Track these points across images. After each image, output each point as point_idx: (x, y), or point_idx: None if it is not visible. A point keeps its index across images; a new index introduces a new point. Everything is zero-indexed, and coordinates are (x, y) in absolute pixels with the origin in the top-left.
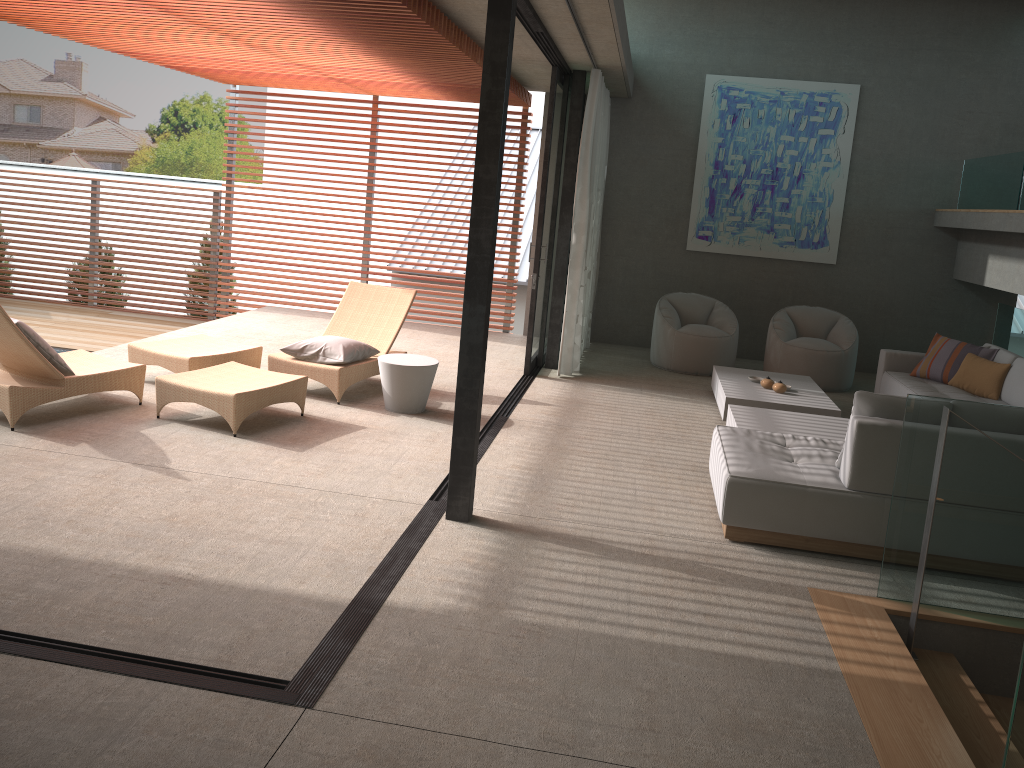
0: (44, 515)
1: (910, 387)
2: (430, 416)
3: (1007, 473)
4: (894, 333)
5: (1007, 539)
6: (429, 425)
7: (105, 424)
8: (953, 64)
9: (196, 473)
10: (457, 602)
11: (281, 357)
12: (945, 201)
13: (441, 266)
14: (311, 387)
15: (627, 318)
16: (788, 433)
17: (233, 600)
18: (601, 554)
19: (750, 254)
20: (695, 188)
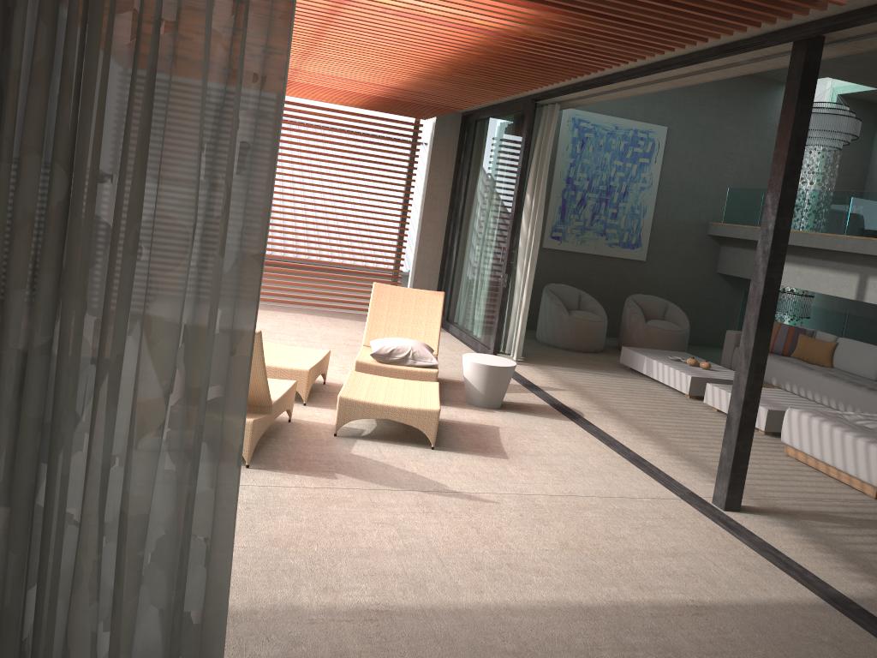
0: (478, 563)
1: (778, 360)
2: (513, 409)
3: None
4: None
5: None
6: (530, 419)
7: (308, 449)
8: (724, 118)
9: (487, 494)
10: (874, 585)
11: (370, 361)
12: (714, 216)
13: (336, 257)
14: None
15: None
16: (786, 406)
17: (765, 618)
18: (849, 524)
19: (588, 252)
20: (552, 198)
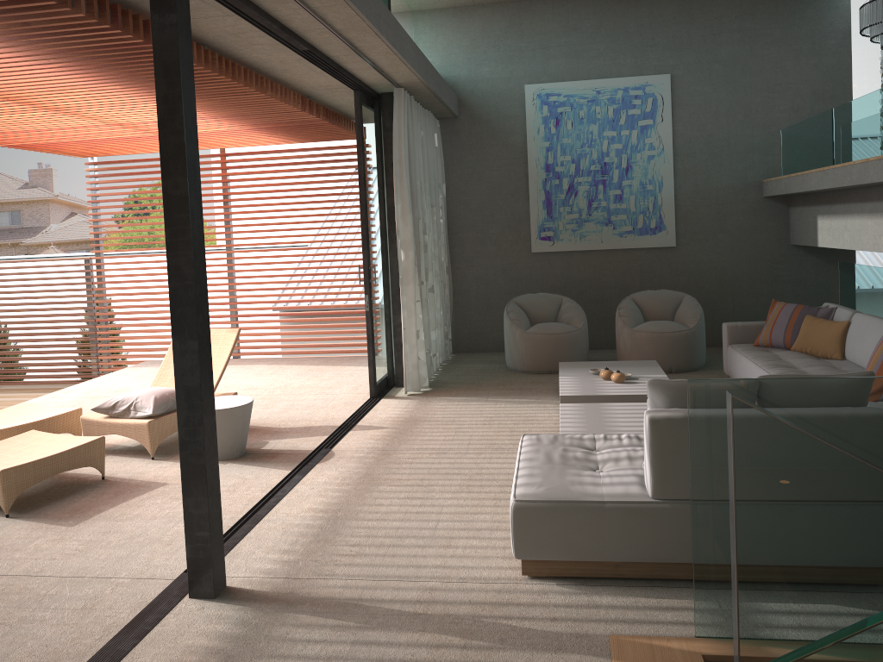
0: None
1: (752, 358)
2: (247, 459)
3: (825, 462)
4: (743, 305)
5: (840, 545)
6: (240, 470)
7: None
8: (754, 42)
9: None
10: None
11: (93, 417)
12: (770, 171)
13: (304, 300)
14: (135, 443)
15: (486, 325)
16: (615, 429)
17: None
18: (362, 622)
19: (593, 248)
20: (531, 192)
